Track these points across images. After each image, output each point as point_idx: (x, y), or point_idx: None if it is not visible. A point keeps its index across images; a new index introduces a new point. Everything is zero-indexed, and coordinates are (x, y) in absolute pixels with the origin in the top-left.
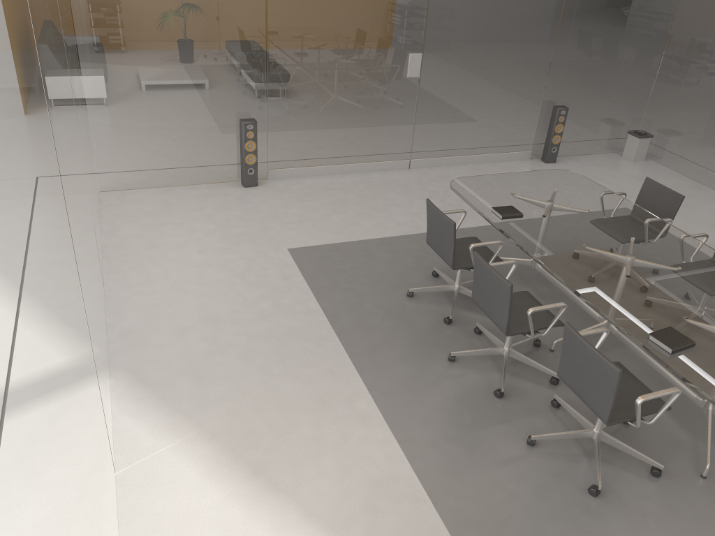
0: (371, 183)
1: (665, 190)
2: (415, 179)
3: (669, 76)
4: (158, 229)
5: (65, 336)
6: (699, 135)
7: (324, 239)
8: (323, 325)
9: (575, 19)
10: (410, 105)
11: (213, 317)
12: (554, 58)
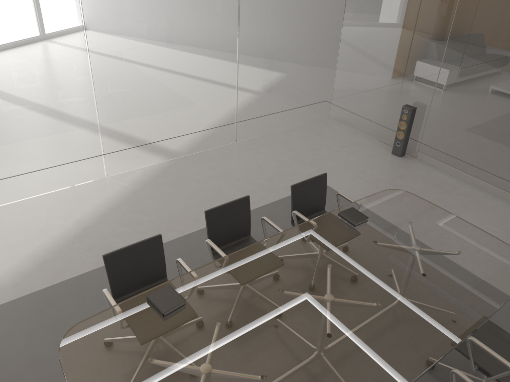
0: (475, 202)
1: None
2: None
3: None
4: (304, 141)
5: (3, 63)
6: None
7: (351, 194)
8: None
9: None
10: None
11: (229, 174)
12: None
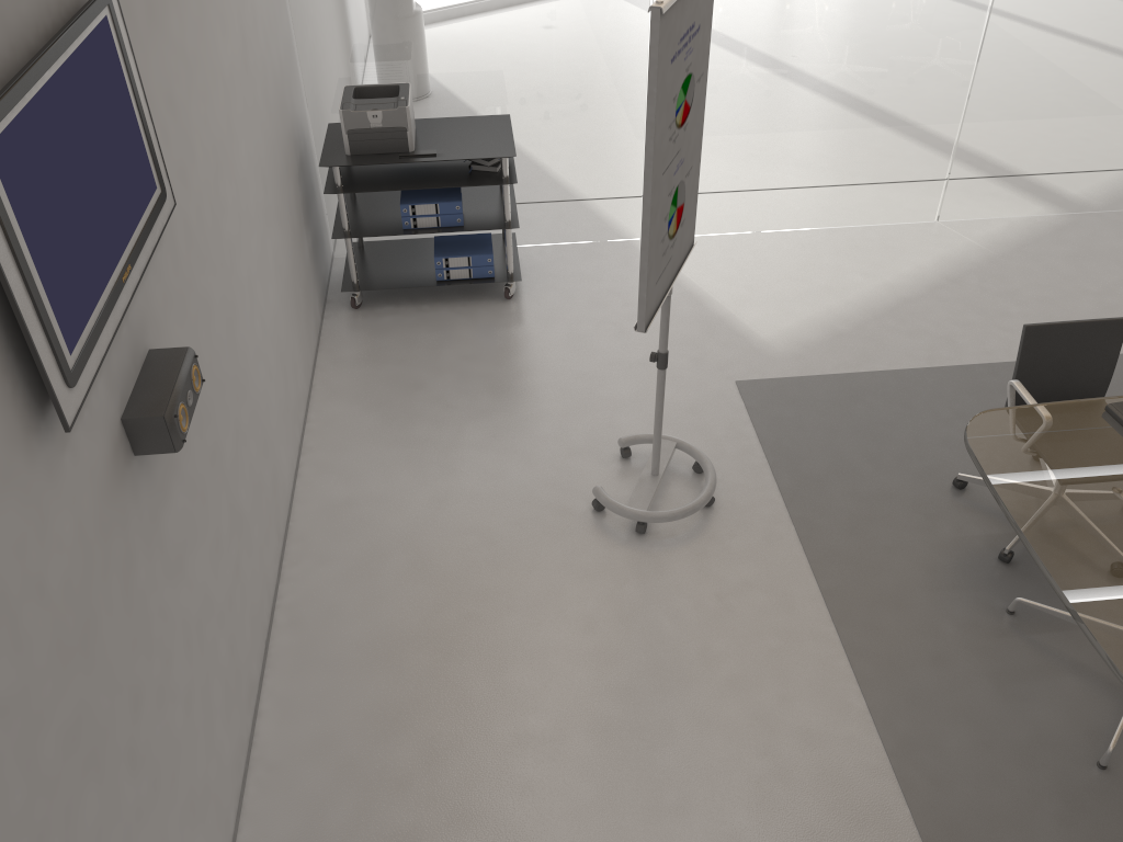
0: None
1: None
2: None
3: None
4: None
5: None
6: None
7: None
8: None
9: None
10: None
11: None
12: None
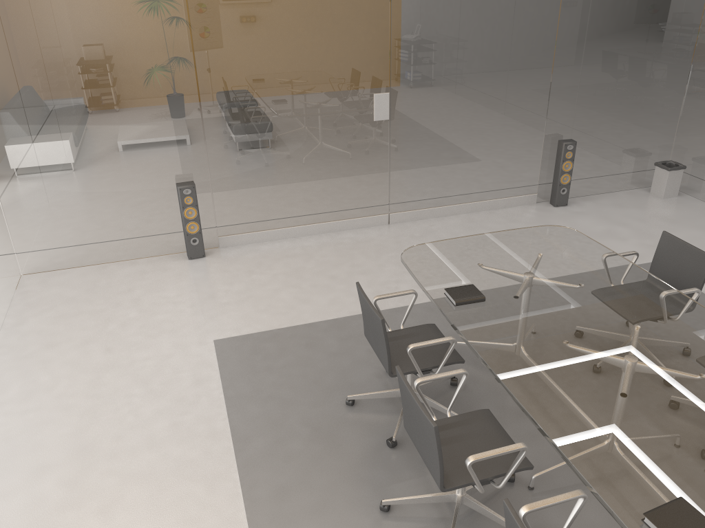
0: (339, 246)
1: (689, 249)
2: (393, 237)
3: (700, 95)
4: (69, 321)
5: None
6: None
7: (262, 324)
8: (225, 455)
9: (574, 39)
10: (381, 152)
11: (87, 447)
12: (554, 86)
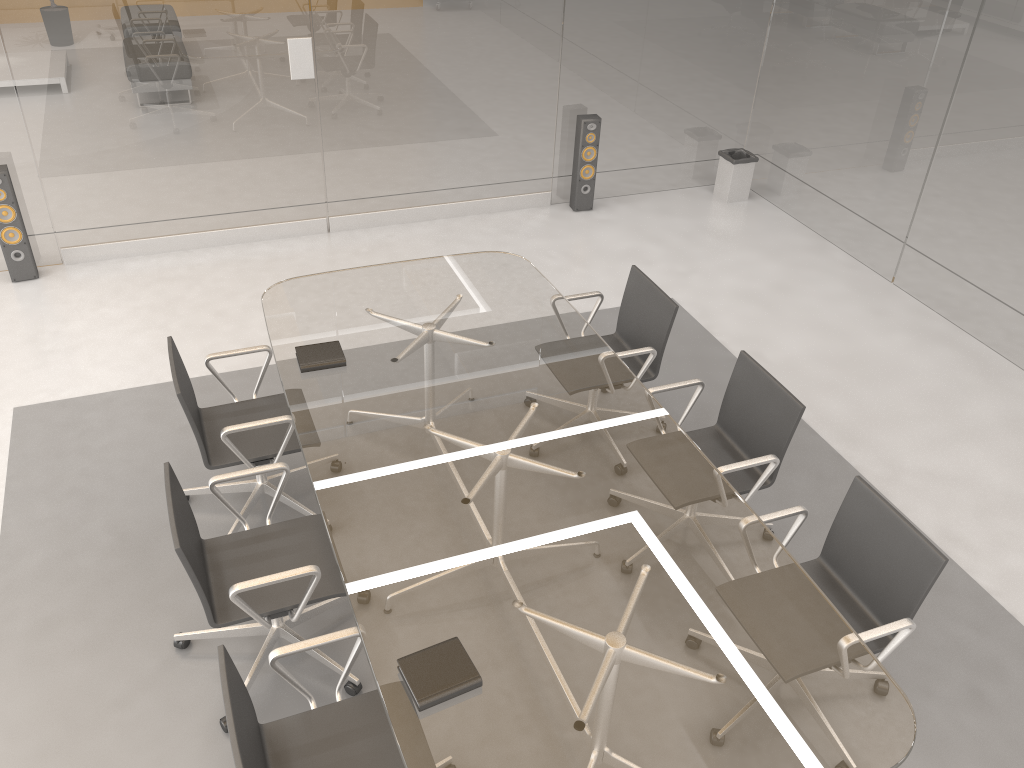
0: (244, 265)
1: (655, 293)
2: (328, 253)
3: (780, 56)
4: None
5: None
6: (823, 158)
7: (94, 384)
8: None
9: None
10: (308, 127)
11: None
12: (568, 35)
